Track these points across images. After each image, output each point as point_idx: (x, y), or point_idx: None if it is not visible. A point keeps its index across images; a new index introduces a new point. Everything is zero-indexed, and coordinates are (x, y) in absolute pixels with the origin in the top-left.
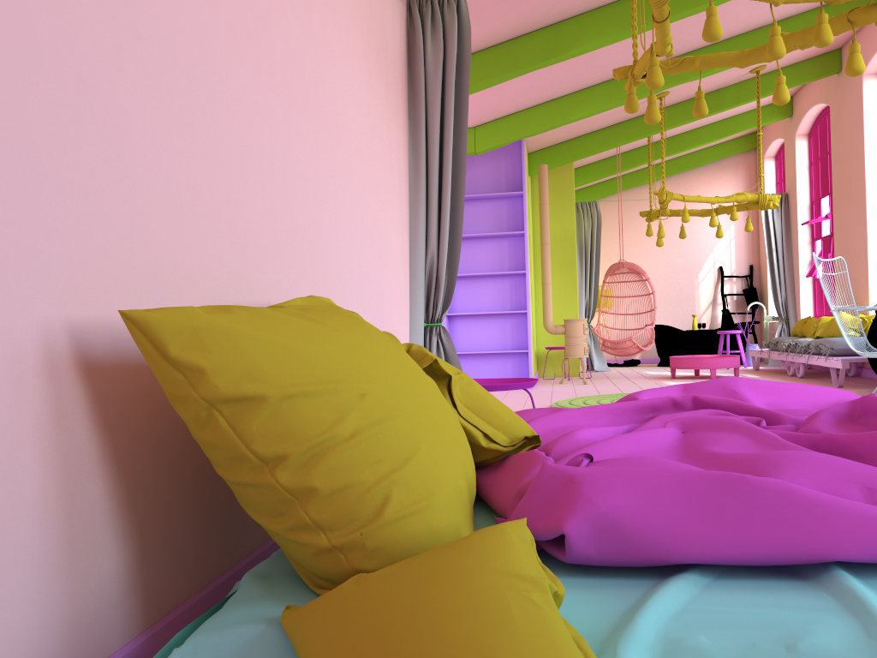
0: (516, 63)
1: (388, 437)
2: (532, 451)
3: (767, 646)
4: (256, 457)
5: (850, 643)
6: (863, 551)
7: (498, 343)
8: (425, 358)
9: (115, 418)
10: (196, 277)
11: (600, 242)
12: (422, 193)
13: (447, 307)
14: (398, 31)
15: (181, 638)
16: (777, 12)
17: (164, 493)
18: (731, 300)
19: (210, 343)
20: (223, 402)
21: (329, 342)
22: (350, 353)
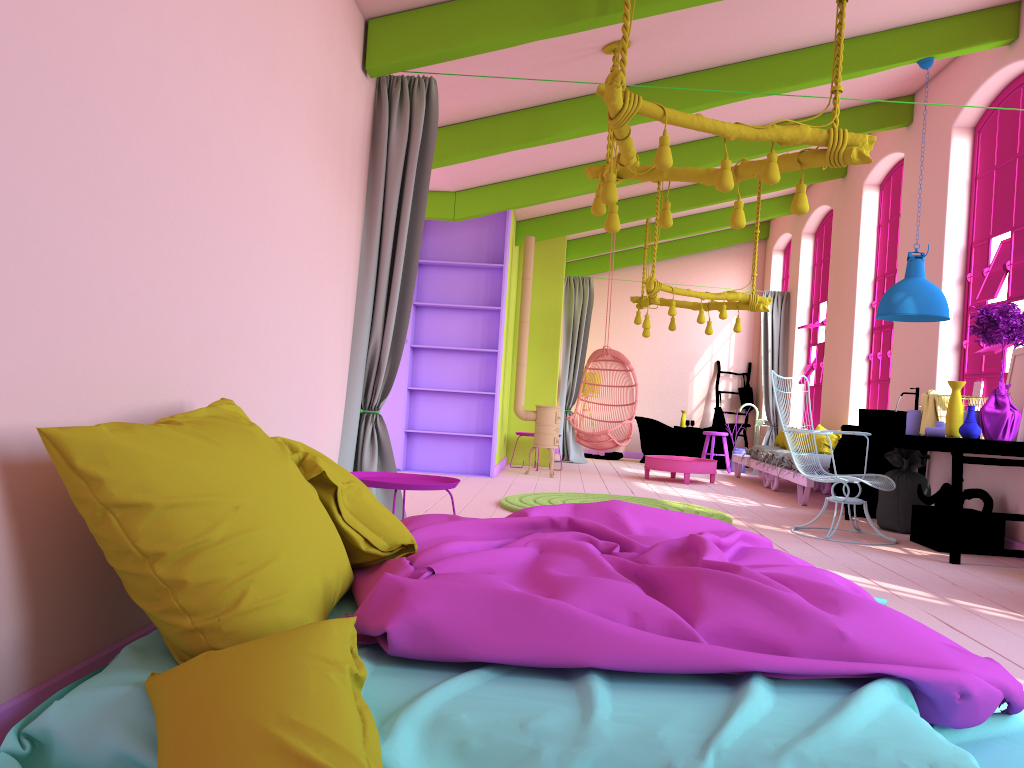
0: (495, 141)
1: (253, 543)
2: (400, 559)
3: (508, 723)
4: (140, 552)
5: (566, 725)
6: (610, 660)
7: (461, 425)
8: (315, 469)
9: (24, 508)
10: (111, 383)
11: (590, 322)
12: (372, 277)
13: (387, 395)
14: (362, 111)
15: (62, 695)
16: (775, 115)
17: (61, 573)
18: (726, 398)
19: (110, 458)
20: (116, 506)
21: (215, 460)
22: (233, 470)
